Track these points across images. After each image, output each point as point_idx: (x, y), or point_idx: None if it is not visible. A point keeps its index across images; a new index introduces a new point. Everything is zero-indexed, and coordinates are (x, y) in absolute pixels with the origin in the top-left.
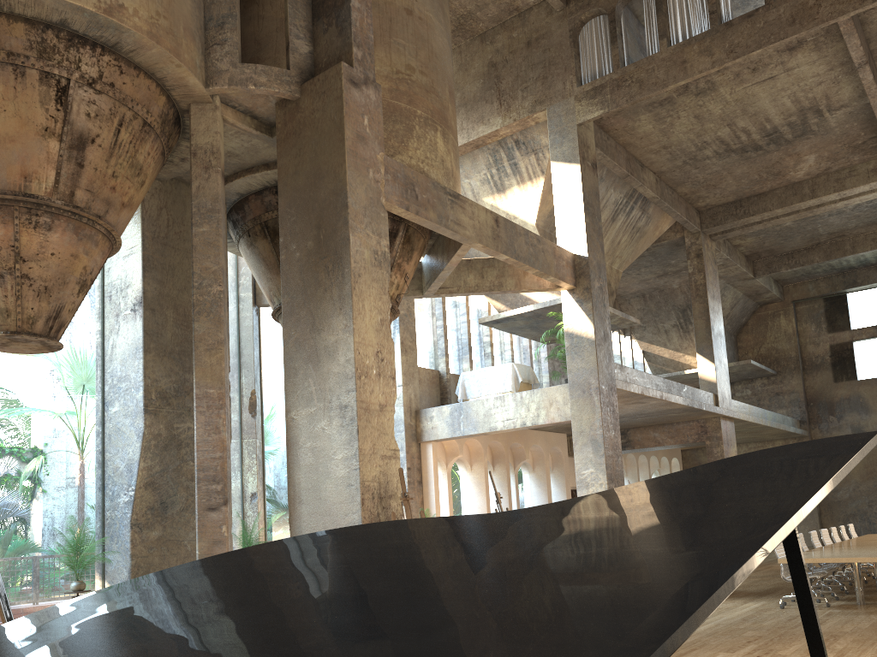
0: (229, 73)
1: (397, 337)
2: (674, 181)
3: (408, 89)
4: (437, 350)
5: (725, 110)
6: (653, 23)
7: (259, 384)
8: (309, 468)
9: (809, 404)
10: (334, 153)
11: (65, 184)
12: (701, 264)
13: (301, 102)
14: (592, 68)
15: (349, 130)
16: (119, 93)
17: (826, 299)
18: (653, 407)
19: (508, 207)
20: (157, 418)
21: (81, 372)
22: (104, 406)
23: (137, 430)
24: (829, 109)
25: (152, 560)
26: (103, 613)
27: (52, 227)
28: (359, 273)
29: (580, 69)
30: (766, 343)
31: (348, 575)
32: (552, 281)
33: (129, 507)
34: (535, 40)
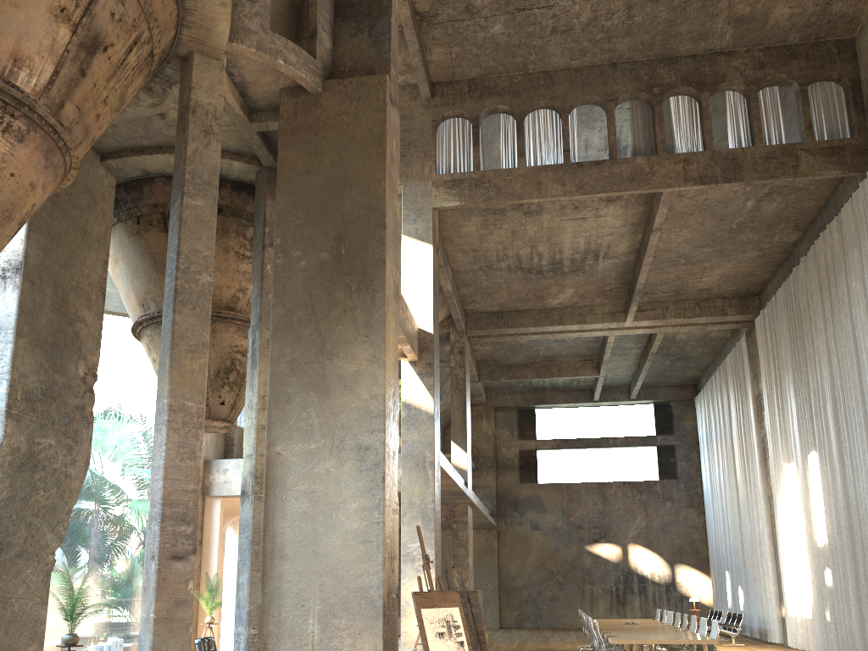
0: (258, 37)
1: None
2: (462, 282)
3: None
4: None
5: (536, 234)
6: (508, 141)
7: None
8: (302, 516)
9: (499, 499)
10: (369, 165)
11: (59, 89)
12: (462, 361)
13: (323, 98)
14: (447, 162)
15: (388, 147)
16: (149, 5)
17: (520, 411)
18: None
19: None
20: (19, 426)
21: None
22: None
23: None
24: (605, 256)
25: None
26: None
27: (25, 138)
28: (389, 301)
29: (436, 159)
30: None
31: None
32: (405, 350)
33: None
34: None
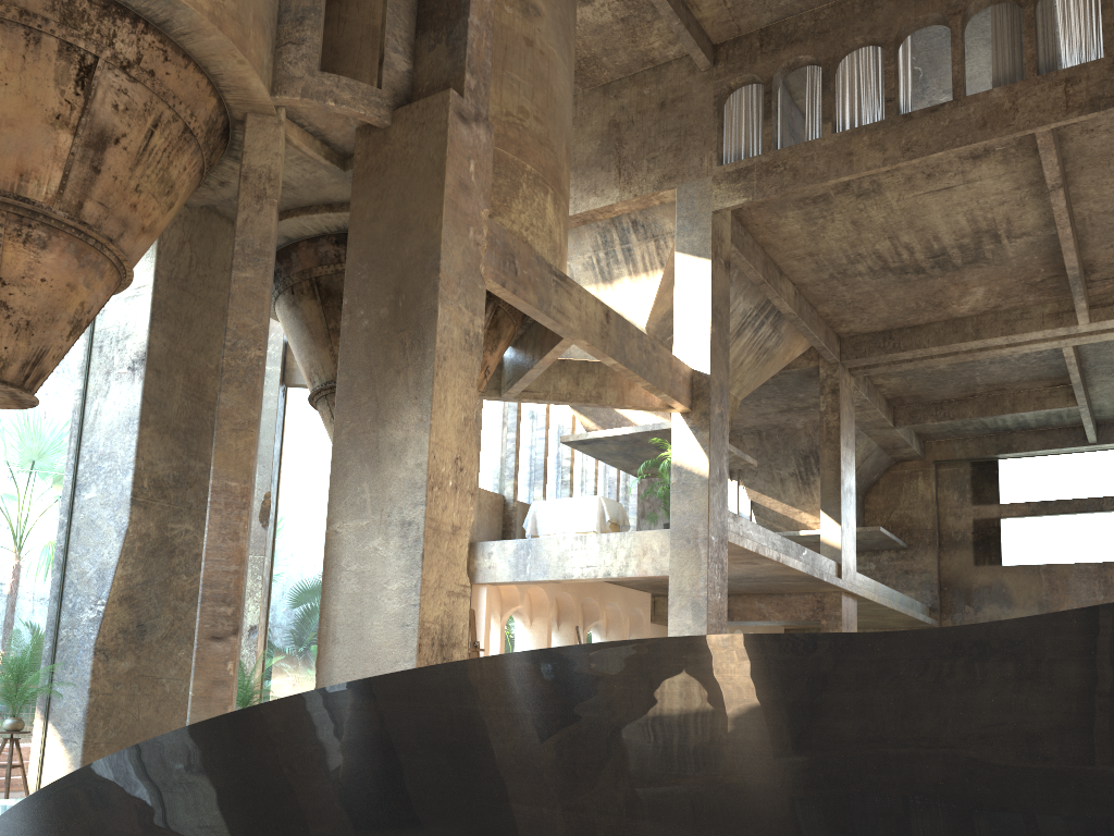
0: (303, 82)
1: None
2: (816, 297)
3: (518, 137)
4: (504, 469)
5: (889, 220)
6: (816, 102)
7: (276, 486)
8: (351, 598)
9: (943, 588)
10: (428, 201)
11: (73, 191)
12: (836, 402)
13: (392, 131)
14: (737, 146)
15: (450, 175)
16: (159, 85)
17: (974, 464)
18: (766, 571)
19: (614, 302)
20: (147, 513)
21: (18, 447)
22: (75, 490)
23: (118, 526)
24: (1009, 235)
25: (117, 700)
26: (383, 711)
27: (48, 244)
28: (444, 355)
29: (722, 145)
30: (898, 508)
31: (757, 683)
32: (664, 400)
33: (95, 627)
34: (671, 102)
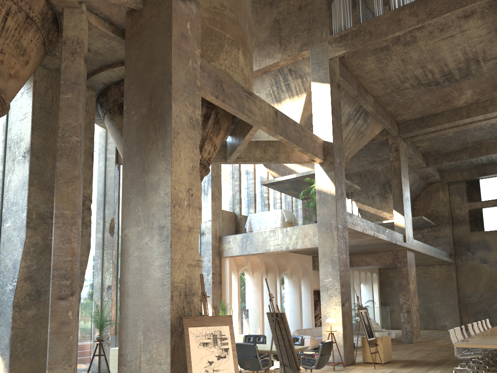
0: None
1: (209, 190)
2: (384, 103)
3: (221, 19)
4: (234, 200)
5: (421, 57)
6: None
7: (117, 215)
8: (135, 271)
9: (455, 244)
10: (164, 45)
11: None
12: (397, 155)
13: (143, 11)
14: (339, 24)
15: (175, 29)
16: None
17: (467, 182)
18: (368, 241)
19: (282, 112)
20: (35, 232)
21: None
22: (1, 222)
23: (21, 240)
24: (484, 60)
25: (28, 331)
26: None
27: None
28: (177, 131)
29: (332, 25)
30: (430, 207)
31: None
32: (310, 157)
33: (12, 293)
34: (304, 6)
